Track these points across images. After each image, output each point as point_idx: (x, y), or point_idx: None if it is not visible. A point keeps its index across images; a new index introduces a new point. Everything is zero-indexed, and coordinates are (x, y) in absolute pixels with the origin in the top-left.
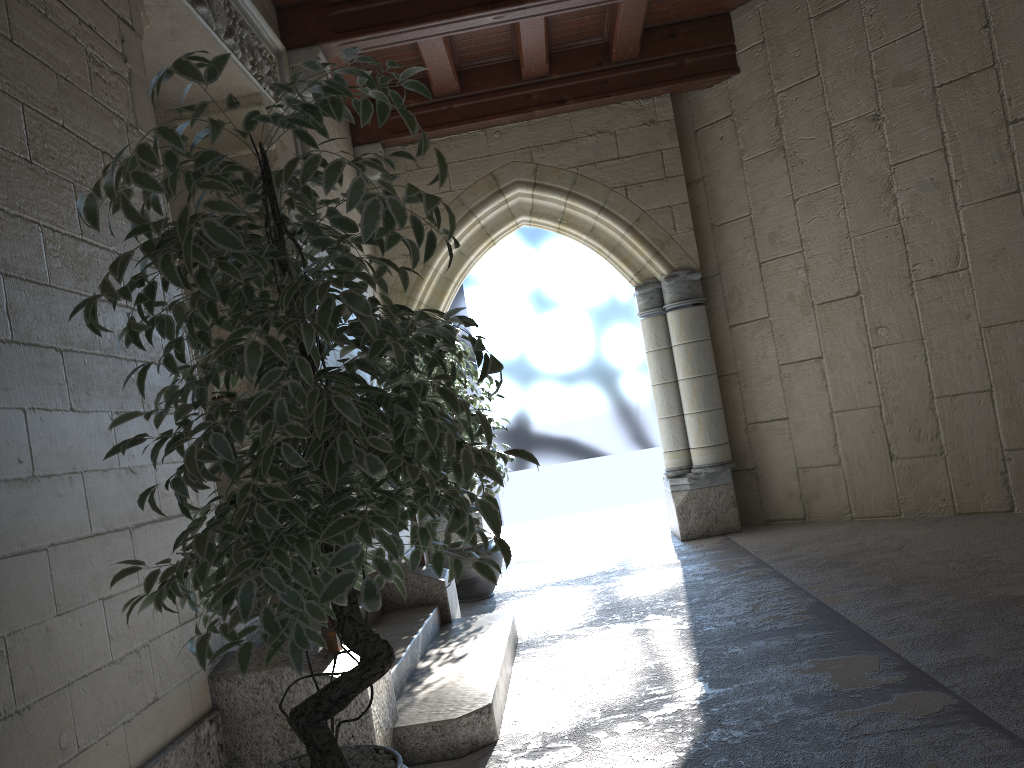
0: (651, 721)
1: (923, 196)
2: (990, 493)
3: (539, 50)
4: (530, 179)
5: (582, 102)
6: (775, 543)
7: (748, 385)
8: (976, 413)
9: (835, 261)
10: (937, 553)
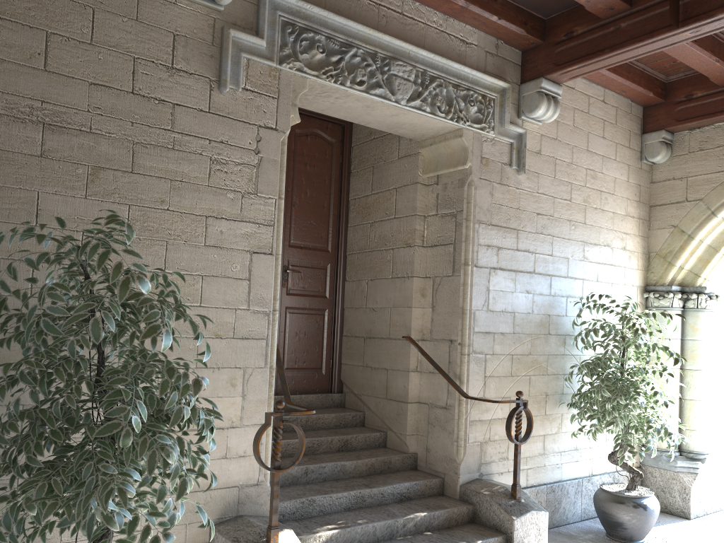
0: None
1: None
2: None
3: None
4: None
5: None
6: None
7: None
8: None
9: None
10: None
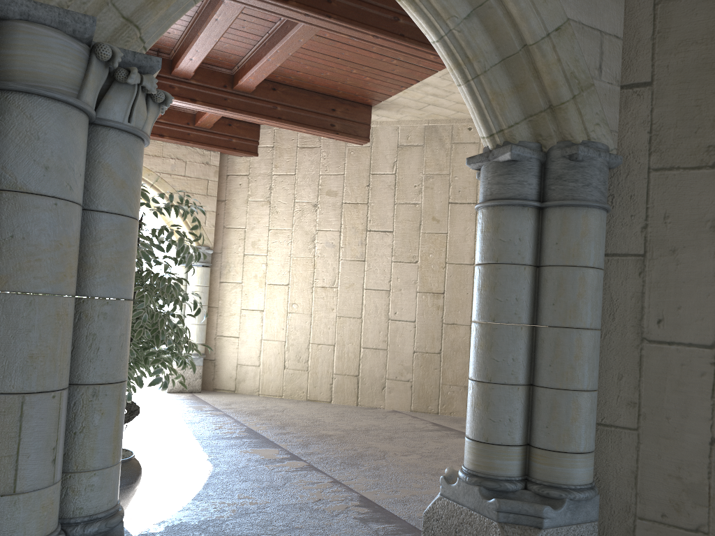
0: (187, 464)
1: (327, 249)
2: (323, 392)
3: None
4: None
5: (173, 140)
6: (221, 401)
7: (222, 315)
8: (326, 354)
9: (281, 265)
10: (299, 415)
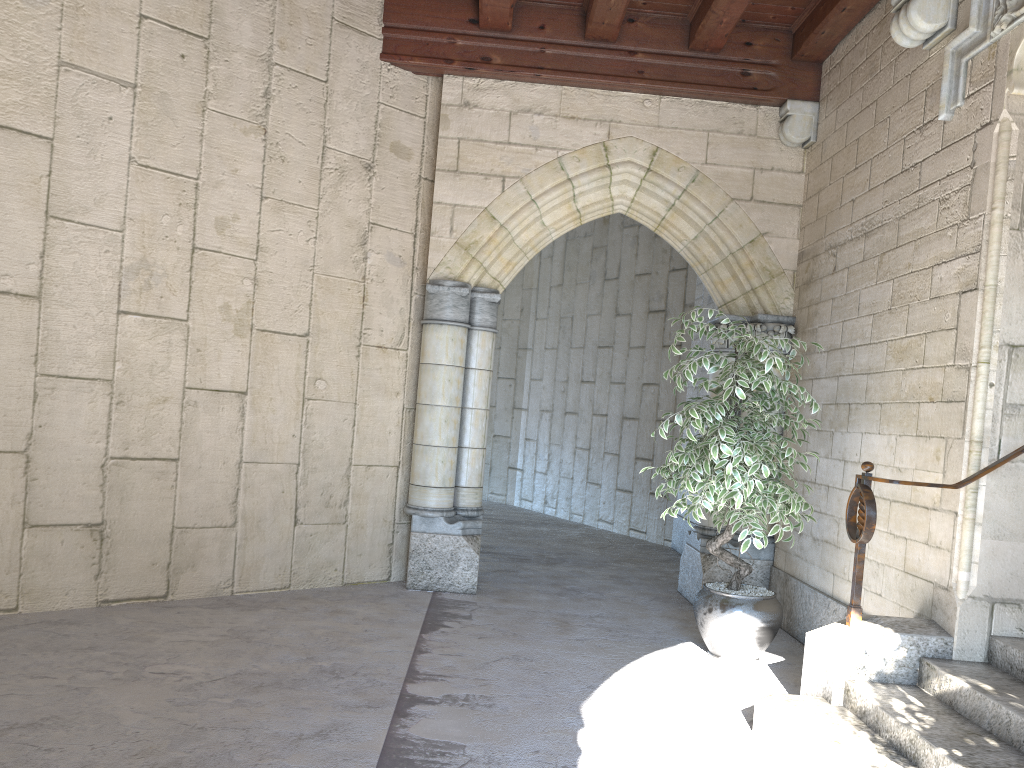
0: (623, 718)
1: None
2: None
3: None
4: None
5: None
6: None
7: None
8: None
9: None
10: None
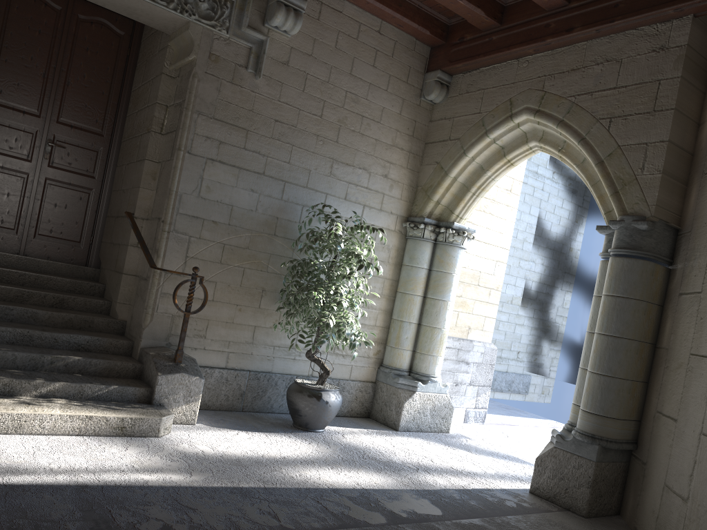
0: None
1: None
2: None
3: None
4: (535, 106)
5: (587, 29)
6: None
7: (669, 367)
8: None
9: None
10: None
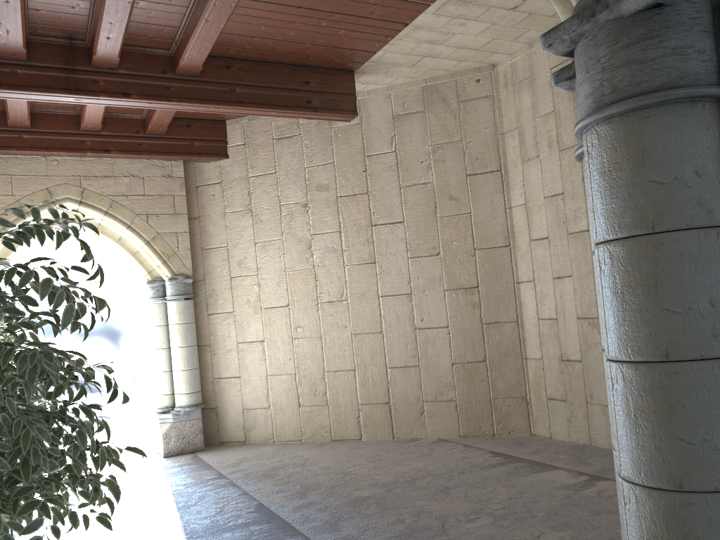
0: None
1: (327, 255)
2: (351, 428)
3: (98, 116)
4: (78, 198)
5: (123, 154)
6: (228, 460)
7: (216, 353)
8: (346, 382)
9: (276, 284)
10: (324, 468)
